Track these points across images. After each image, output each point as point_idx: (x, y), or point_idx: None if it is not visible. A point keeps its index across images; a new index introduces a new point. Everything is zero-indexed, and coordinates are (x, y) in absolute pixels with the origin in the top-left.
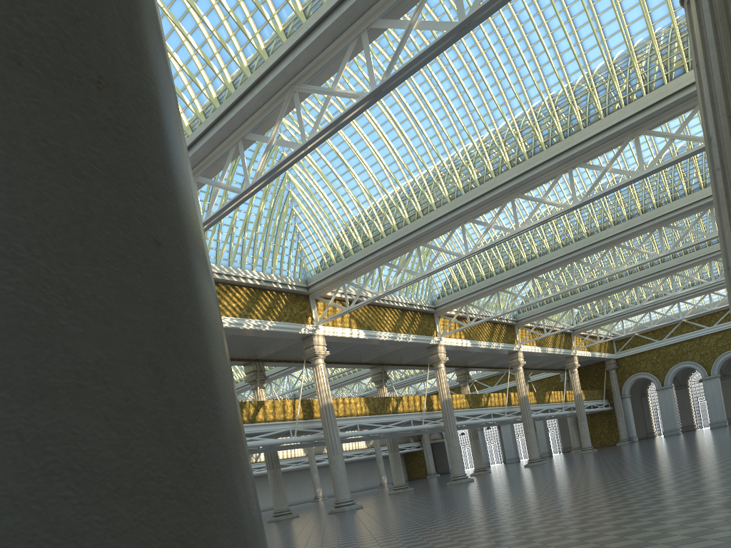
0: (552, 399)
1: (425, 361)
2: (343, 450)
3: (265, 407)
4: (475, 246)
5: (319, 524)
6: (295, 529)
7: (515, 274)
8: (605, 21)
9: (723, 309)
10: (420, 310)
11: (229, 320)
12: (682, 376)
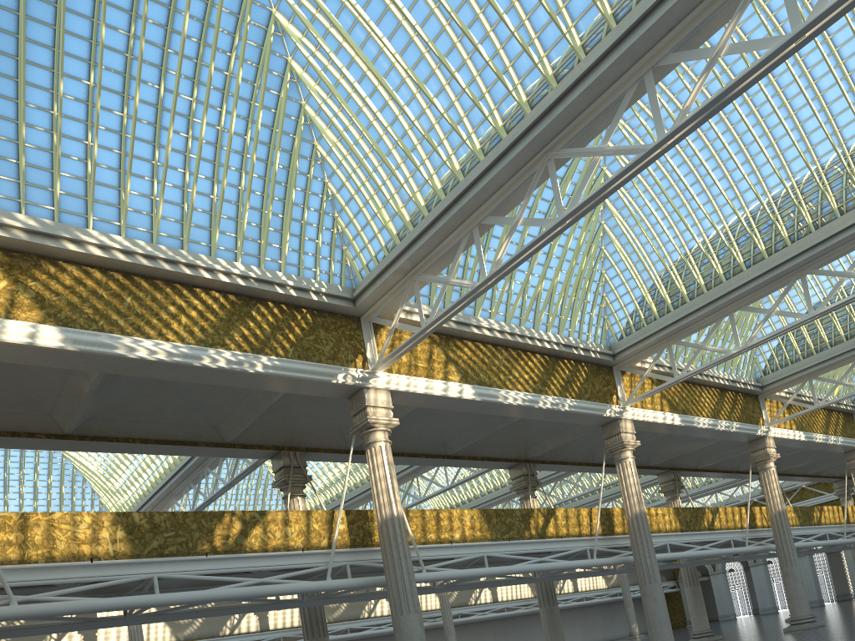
0: None
1: (726, 465)
2: (581, 590)
3: (556, 516)
4: None
5: None
6: None
7: None
8: None
9: None
10: (743, 390)
11: (522, 395)
12: None
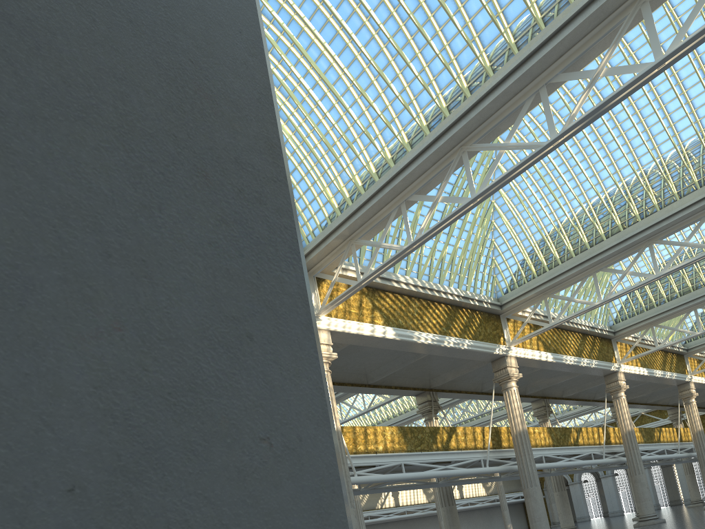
0: None
1: (585, 395)
2: (466, 497)
3: (456, 433)
4: None
5: None
6: None
7: None
8: None
9: None
10: (600, 335)
11: (431, 336)
12: None
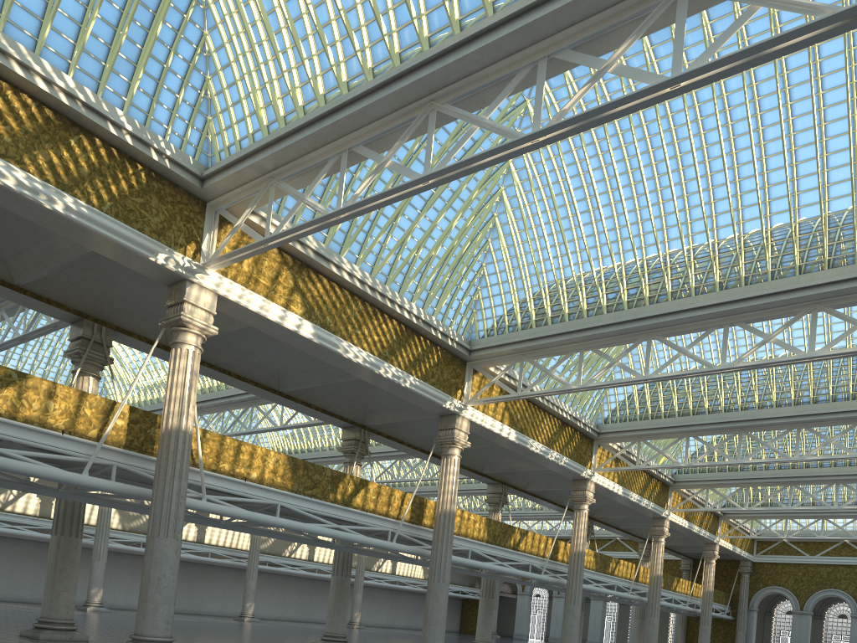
0: (679, 588)
1: (552, 496)
2: (397, 574)
3: (367, 489)
4: (738, 359)
5: None
6: None
7: (721, 421)
8: None
9: None
10: (582, 430)
11: (365, 355)
12: (820, 604)
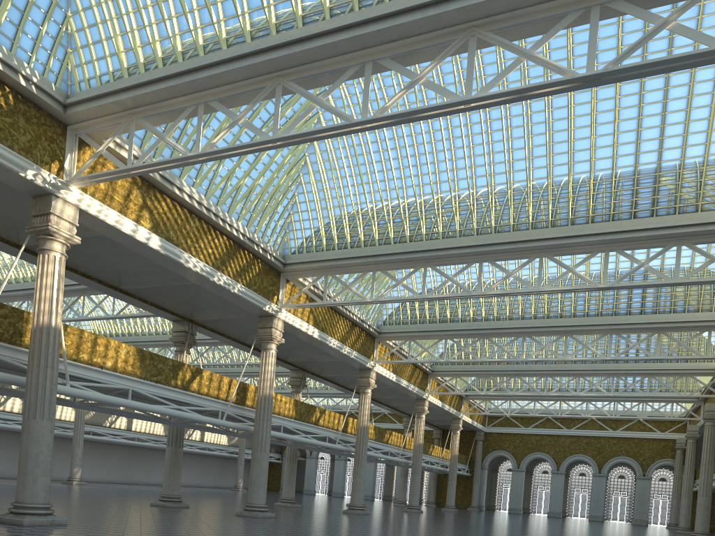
0: (434, 452)
1: (341, 380)
2: (206, 441)
3: (202, 376)
4: (489, 288)
5: (259, 532)
6: (231, 531)
7: (470, 328)
8: (692, 130)
9: (582, 418)
10: (367, 330)
11: (202, 265)
12: (530, 464)
